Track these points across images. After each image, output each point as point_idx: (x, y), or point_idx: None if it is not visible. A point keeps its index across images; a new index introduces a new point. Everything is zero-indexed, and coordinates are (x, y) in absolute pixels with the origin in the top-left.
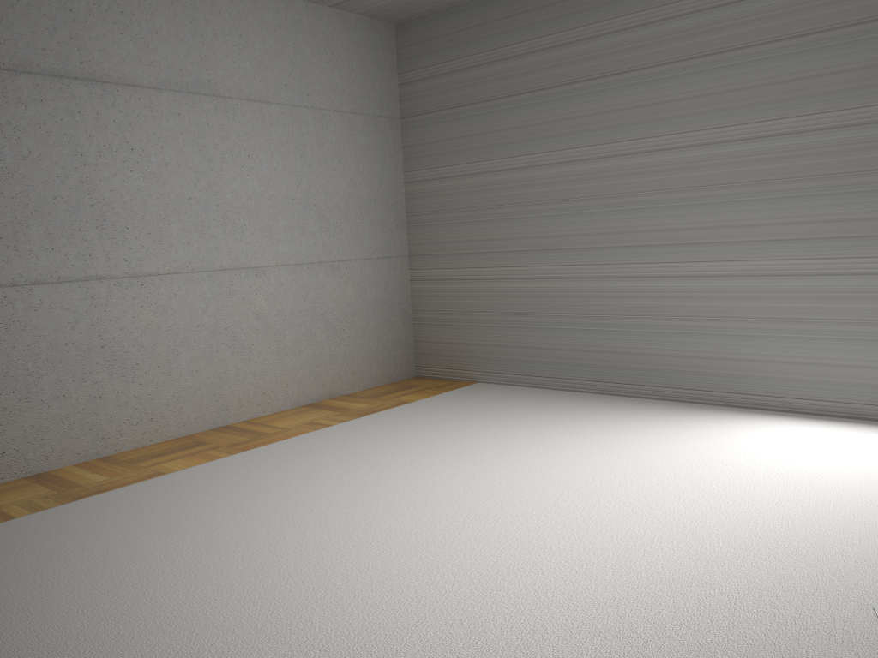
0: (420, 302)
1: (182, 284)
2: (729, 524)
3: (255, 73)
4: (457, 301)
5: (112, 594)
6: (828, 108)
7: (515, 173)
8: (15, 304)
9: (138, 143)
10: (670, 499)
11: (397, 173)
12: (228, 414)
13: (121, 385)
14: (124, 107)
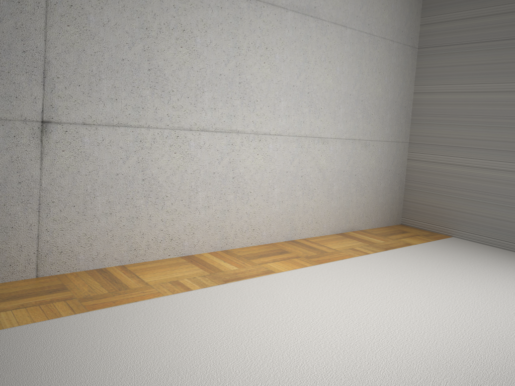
0: (413, 175)
1: (281, 143)
2: None
3: (341, 5)
4: (444, 178)
5: (303, 381)
6: None
7: (512, 95)
8: (190, 142)
9: (270, 44)
10: None
11: (410, 85)
12: (295, 233)
13: (240, 204)
14: (266, 19)
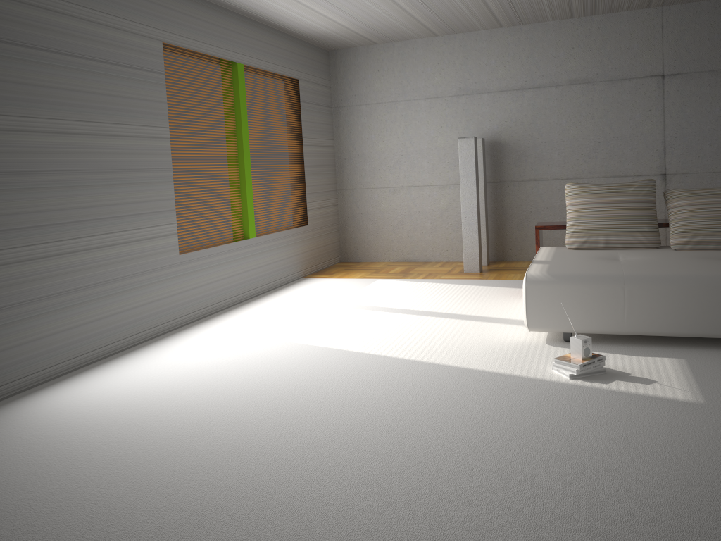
0: None
1: None
2: (302, 405)
3: None
4: None
5: None
6: (13, 112)
7: None
8: None
9: None
10: (251, 424)
11: None
12: None
13: None
14: None
